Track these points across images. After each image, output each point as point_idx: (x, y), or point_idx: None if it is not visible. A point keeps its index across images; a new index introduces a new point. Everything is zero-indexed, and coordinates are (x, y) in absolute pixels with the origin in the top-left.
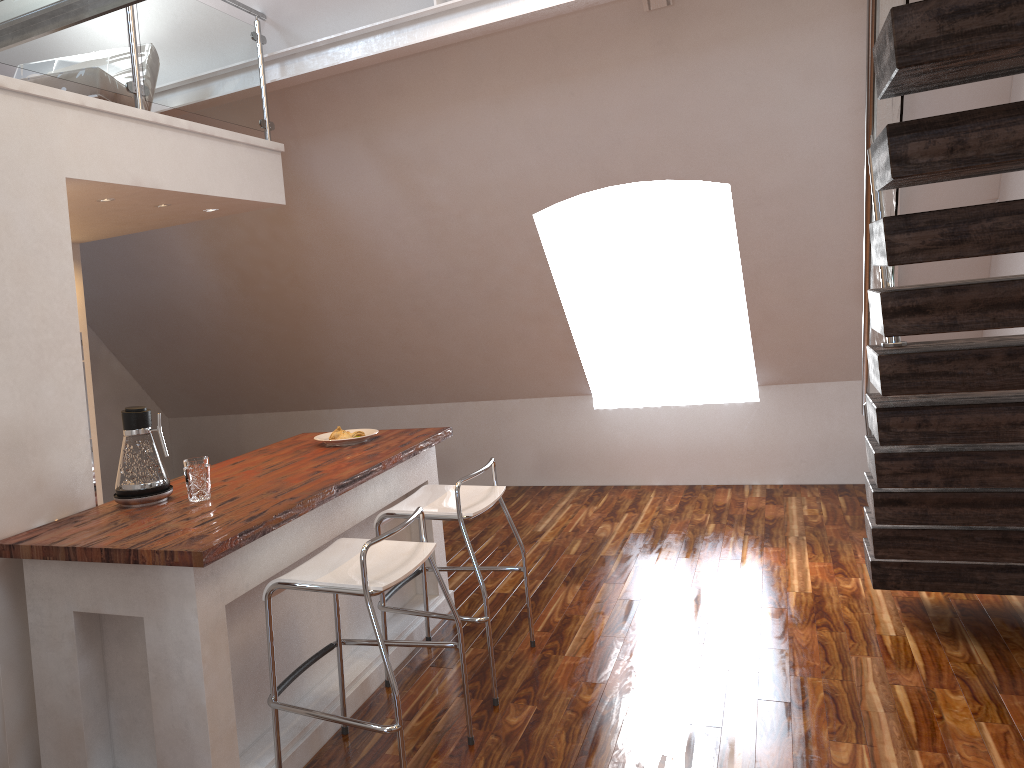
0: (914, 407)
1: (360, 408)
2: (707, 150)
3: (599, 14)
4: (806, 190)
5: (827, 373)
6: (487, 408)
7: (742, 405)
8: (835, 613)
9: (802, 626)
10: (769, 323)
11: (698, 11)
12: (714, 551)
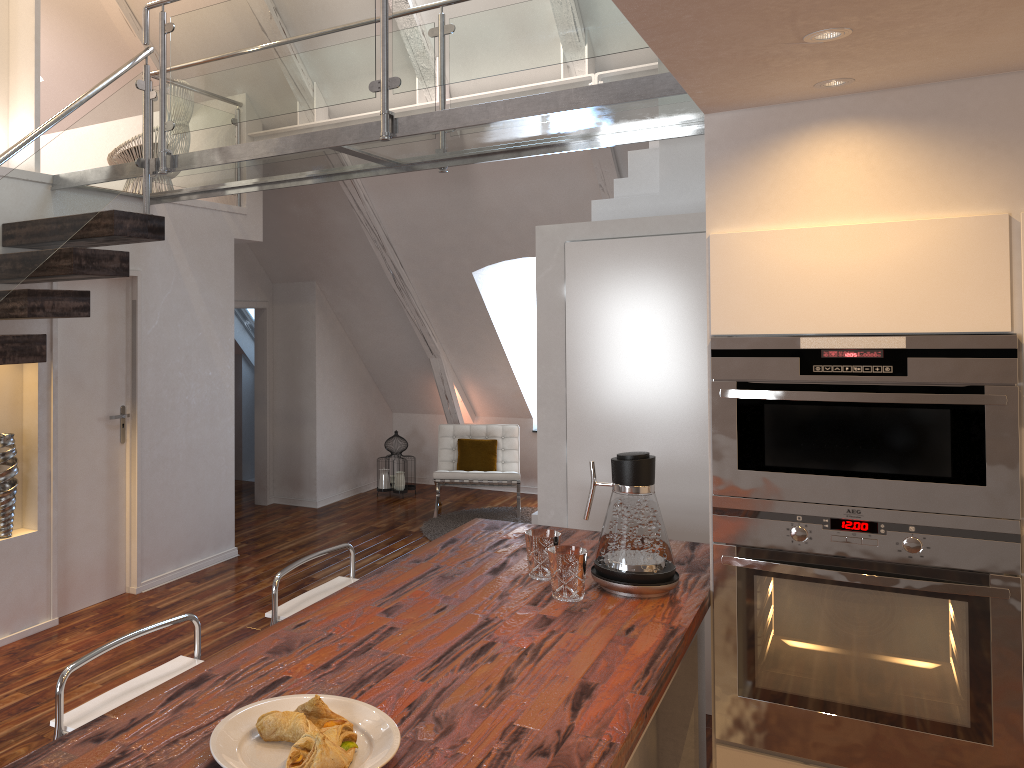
0: None
1: None
2: None
3: None
4: None
5: None
6: None
7: None
8: None
9: None
10: None
11: None
12: None
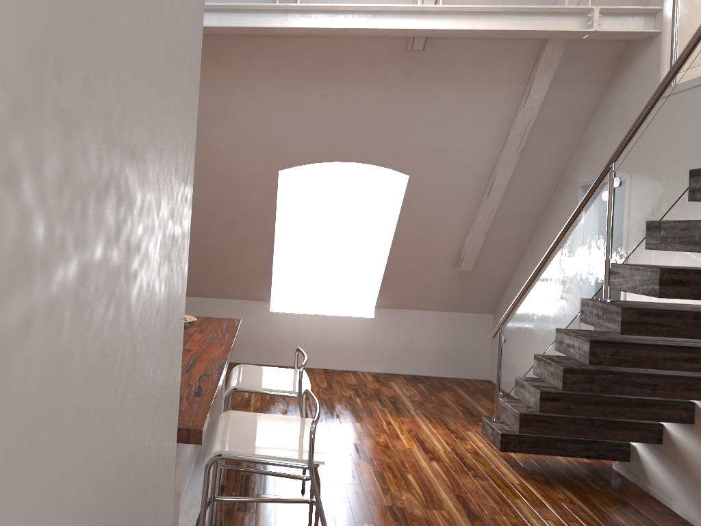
0: (612, 342)
1: None
2: (404, 151)
3: (376, 43)
4: (449, 189)
5: (416, 304)
6: (195, 302)
7: (363, 319)
8: (475, 466)
9: (464, 476)
10: (396, 268)
11: (435, 59)
12: (372, 418)
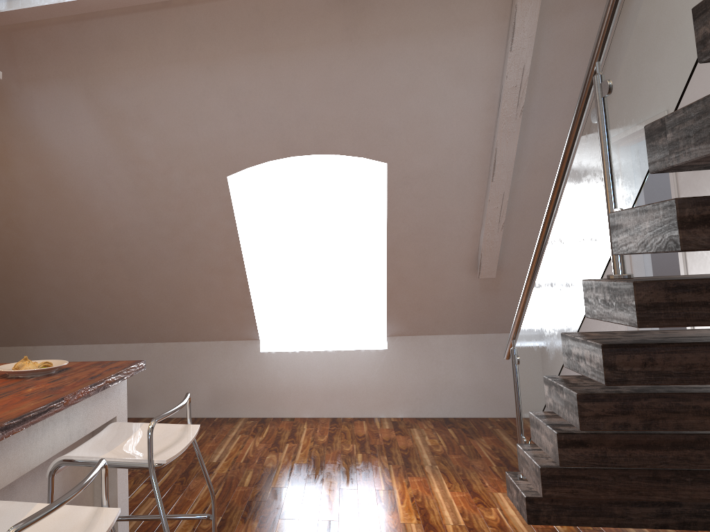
0: (640, 344)
1: (62, 346)
2: (373, 131)
3: None
4: (443, 174)
5: (438, 328)
6: (173, 349)
7: (375, 352)
8: None
9: None
10: (401, 284)
11: (381, 4)
12: (369, 481)
